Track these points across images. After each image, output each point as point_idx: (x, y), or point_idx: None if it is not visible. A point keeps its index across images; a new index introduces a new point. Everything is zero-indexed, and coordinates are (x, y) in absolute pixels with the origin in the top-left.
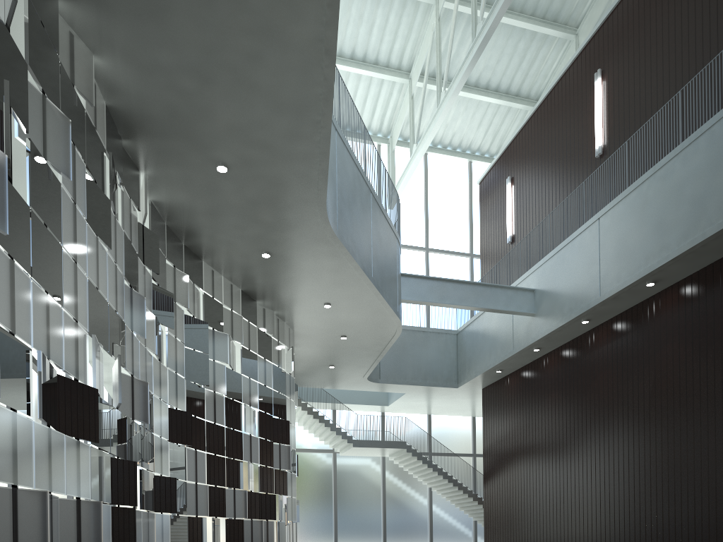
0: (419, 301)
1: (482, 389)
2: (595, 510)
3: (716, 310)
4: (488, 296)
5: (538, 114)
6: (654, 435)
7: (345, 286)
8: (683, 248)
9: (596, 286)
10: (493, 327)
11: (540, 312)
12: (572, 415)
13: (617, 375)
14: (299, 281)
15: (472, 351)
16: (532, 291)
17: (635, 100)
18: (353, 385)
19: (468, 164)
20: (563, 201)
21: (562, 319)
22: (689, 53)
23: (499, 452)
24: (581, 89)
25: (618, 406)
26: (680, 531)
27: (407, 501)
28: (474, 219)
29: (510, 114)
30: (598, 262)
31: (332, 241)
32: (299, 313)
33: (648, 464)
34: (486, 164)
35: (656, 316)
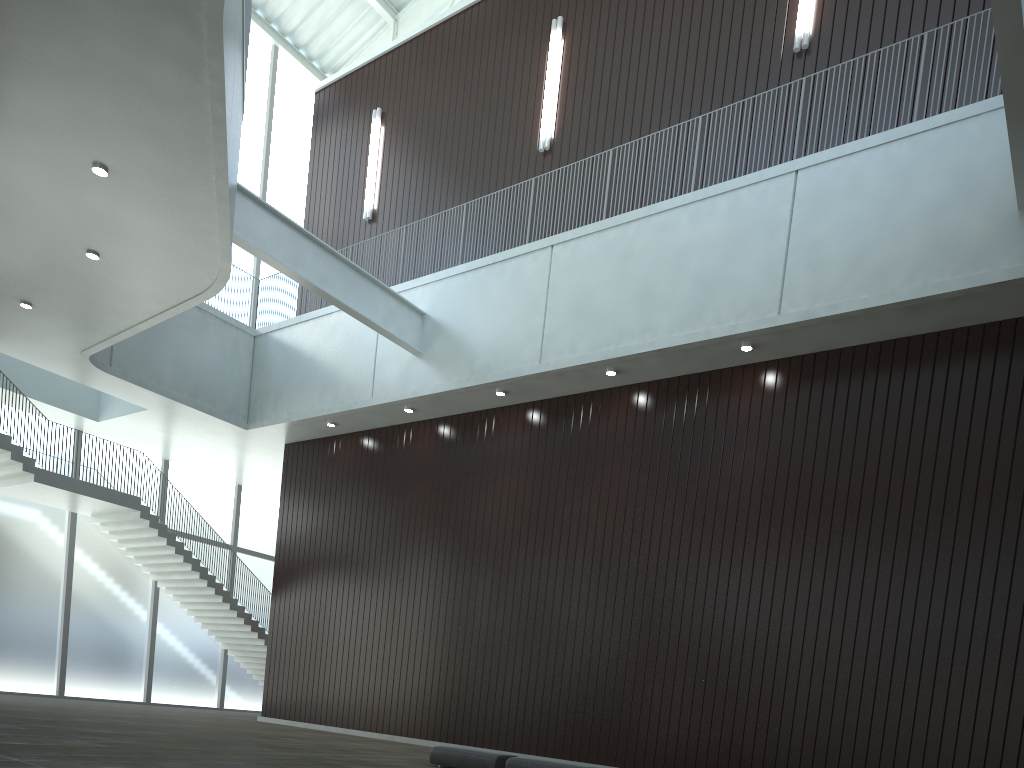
0: (258, 251)
1: (286, 444)
2: (474, 673)
3: (685, 439)
4: (362, 293)
5: (445, 32)
6: (579, 583)
7: (167, 149)
8: (677, 341)
9: (536, 347)
10: (334, 349)
11: (431, 353)
12: (451, 526)
13: (533, 486)
14: (68, 80)
15: (286, 377)
16: (421, 316)
17: (609, 96)
18: (50, 360)
19: (272, 50)
20: (475, 194)
21: (470, 377)
22: (696, 71)
23: (309, 556)
24: (526, 32)
25: (528, 531)
26: (599, 719)
27: (112, 604)
28: (273, 151)
29: (355, 7)
30: (543, 312)
31: (205, 29)
32: (20, 157)
33: (565, 622)
34: (299, 68)
35: (603, 421)
